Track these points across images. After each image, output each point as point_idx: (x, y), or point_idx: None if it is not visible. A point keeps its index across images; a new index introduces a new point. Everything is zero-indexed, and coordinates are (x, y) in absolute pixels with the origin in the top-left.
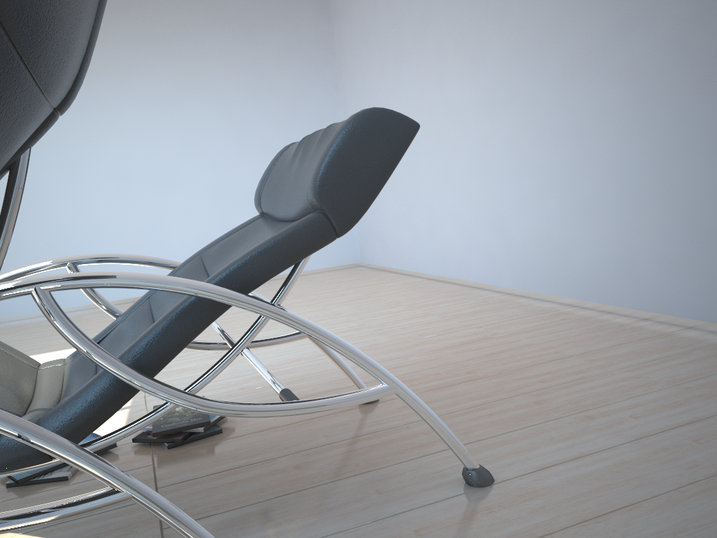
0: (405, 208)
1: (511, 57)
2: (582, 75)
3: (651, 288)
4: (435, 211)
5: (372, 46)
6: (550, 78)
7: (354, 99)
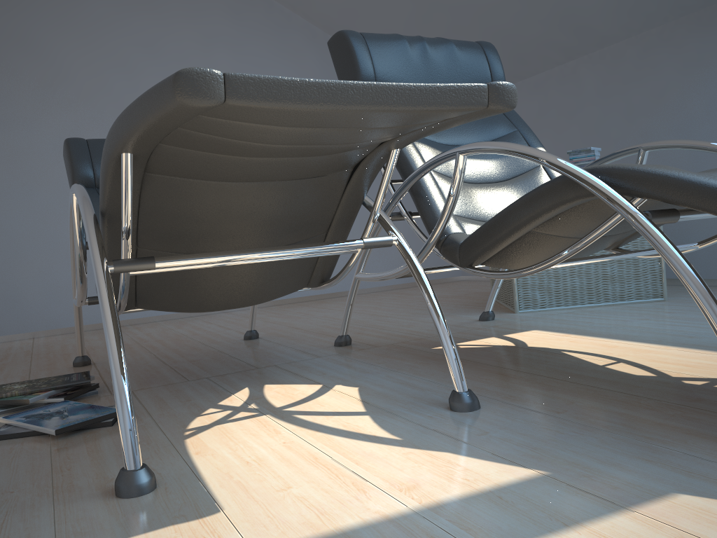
0: None
1: None
2: None
3: (38, 313)
4: None
5: None
6: None
7: None
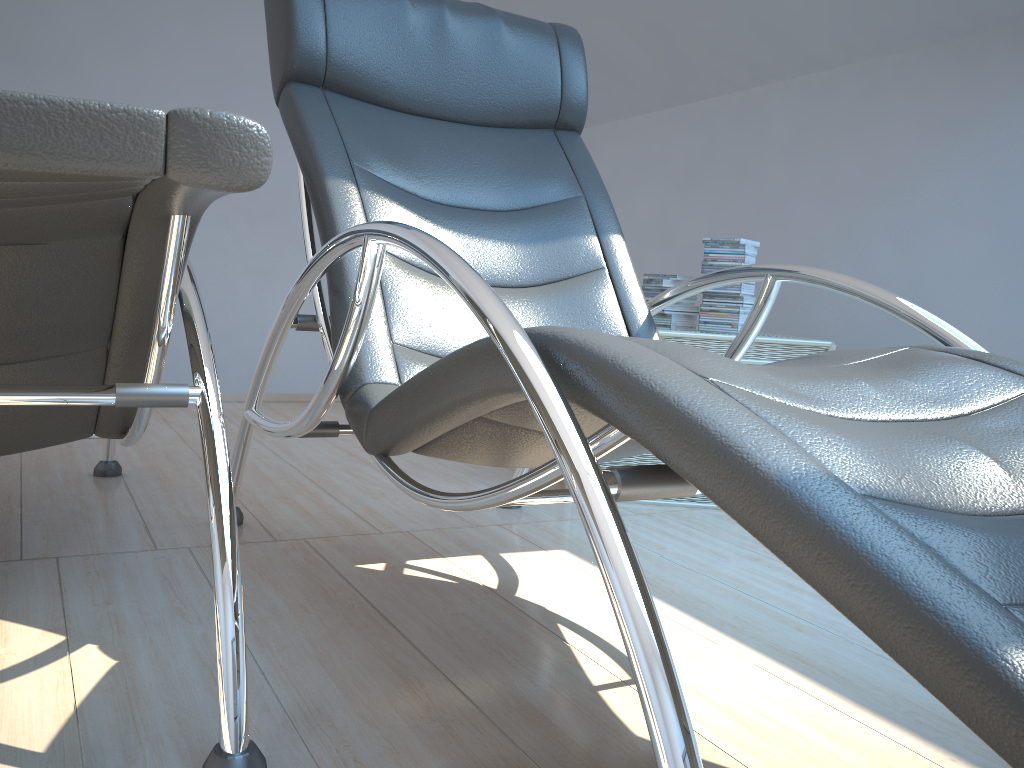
0: None
1: None
2: None
3: None
4: None
5: None
6: None
7: None
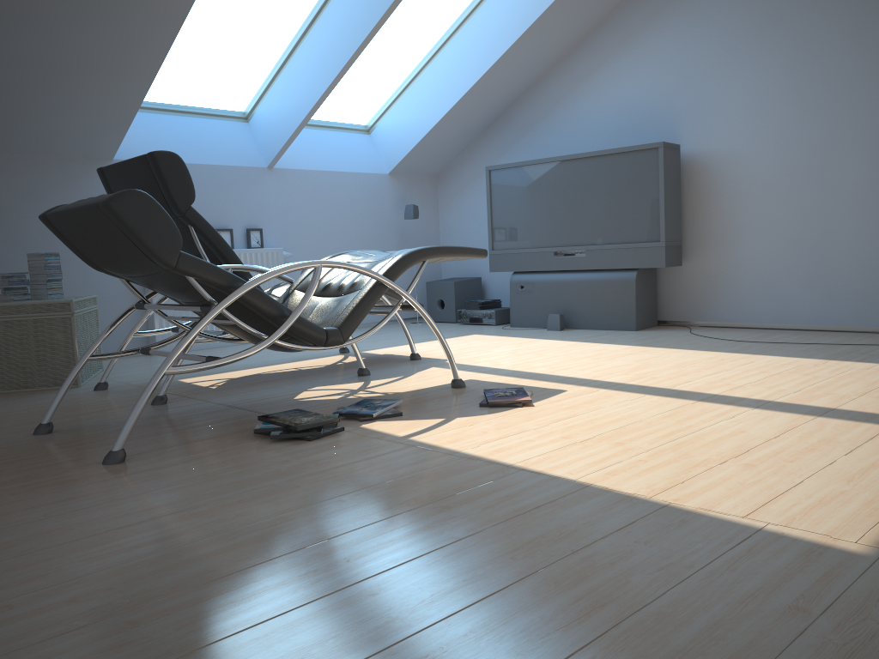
0: None
1: None
2: None
3: None
4: None
5: None
6: None
7: None
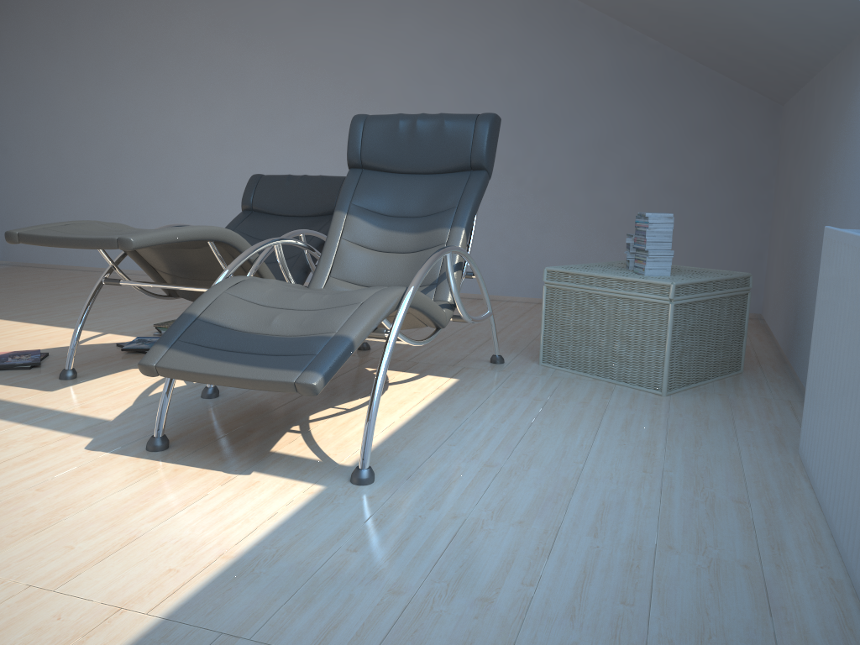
0: (96, 211)
1: (246, 117)
2: (306, 145)
3: None
4: (143, 216)
5: (60, 56)
6: (280, 140)
7: (16, 96)
